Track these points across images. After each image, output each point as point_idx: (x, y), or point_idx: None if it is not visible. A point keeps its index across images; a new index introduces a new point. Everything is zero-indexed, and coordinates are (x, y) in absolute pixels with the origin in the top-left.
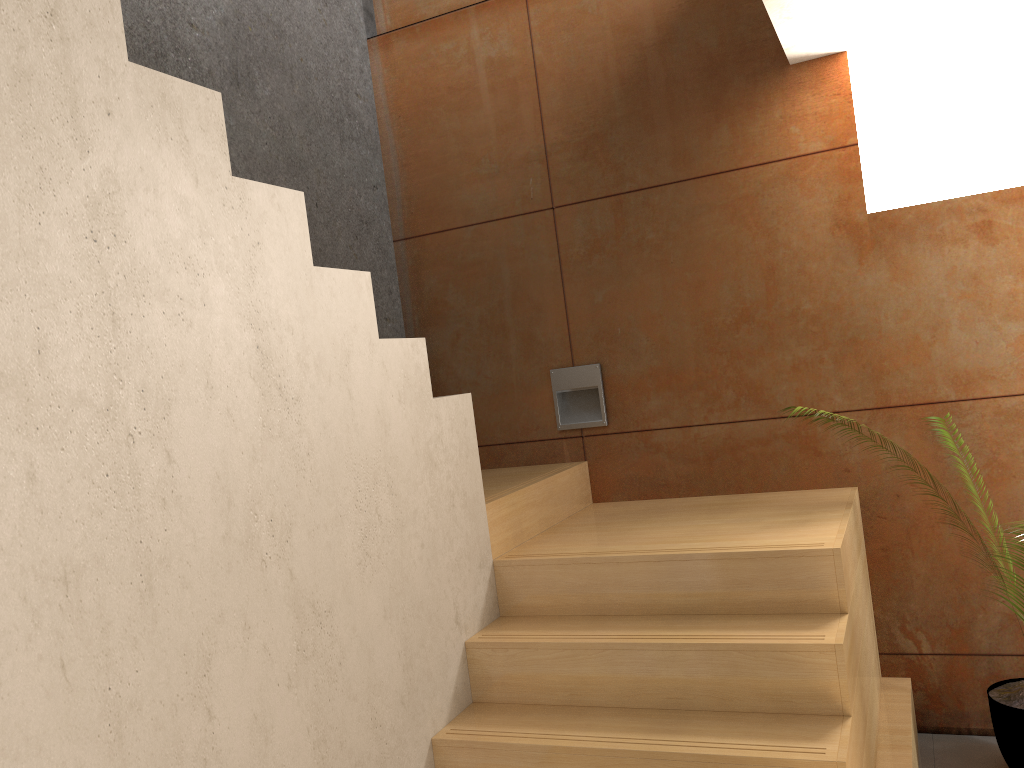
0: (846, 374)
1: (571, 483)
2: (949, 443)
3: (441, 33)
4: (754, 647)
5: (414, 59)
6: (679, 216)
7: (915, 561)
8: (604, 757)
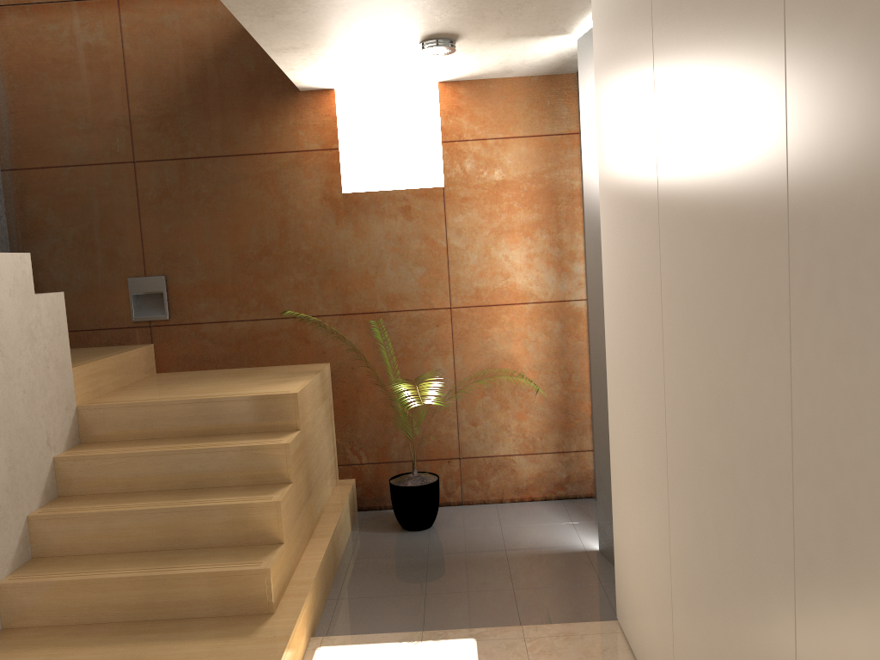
0: (326, 292)
1: (140, 358)
2: (382, 337)
3: (48, 16)
4: (241, 448)
5: (24, 31)
6: (225, 179)
7: (361, 408)
8: (145, 514)
